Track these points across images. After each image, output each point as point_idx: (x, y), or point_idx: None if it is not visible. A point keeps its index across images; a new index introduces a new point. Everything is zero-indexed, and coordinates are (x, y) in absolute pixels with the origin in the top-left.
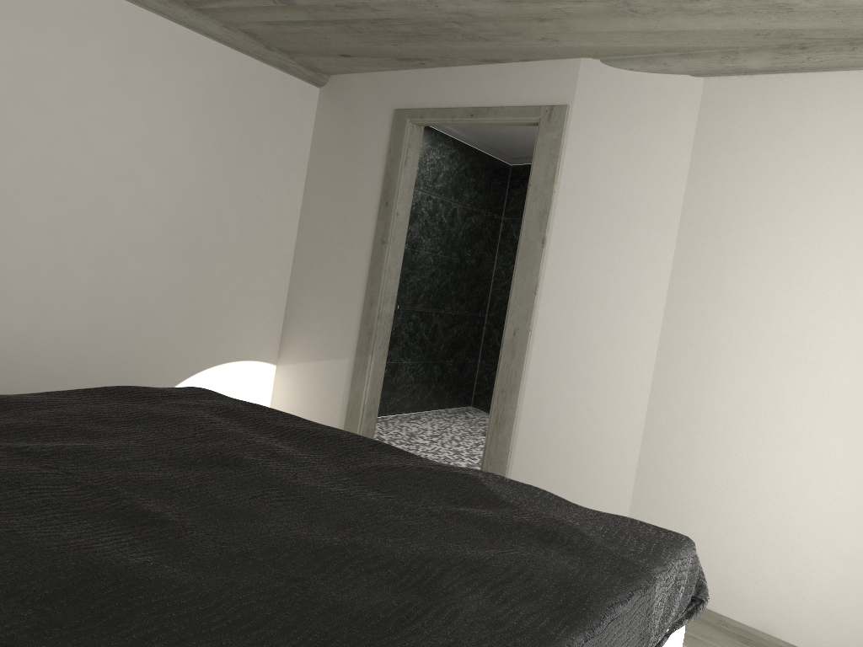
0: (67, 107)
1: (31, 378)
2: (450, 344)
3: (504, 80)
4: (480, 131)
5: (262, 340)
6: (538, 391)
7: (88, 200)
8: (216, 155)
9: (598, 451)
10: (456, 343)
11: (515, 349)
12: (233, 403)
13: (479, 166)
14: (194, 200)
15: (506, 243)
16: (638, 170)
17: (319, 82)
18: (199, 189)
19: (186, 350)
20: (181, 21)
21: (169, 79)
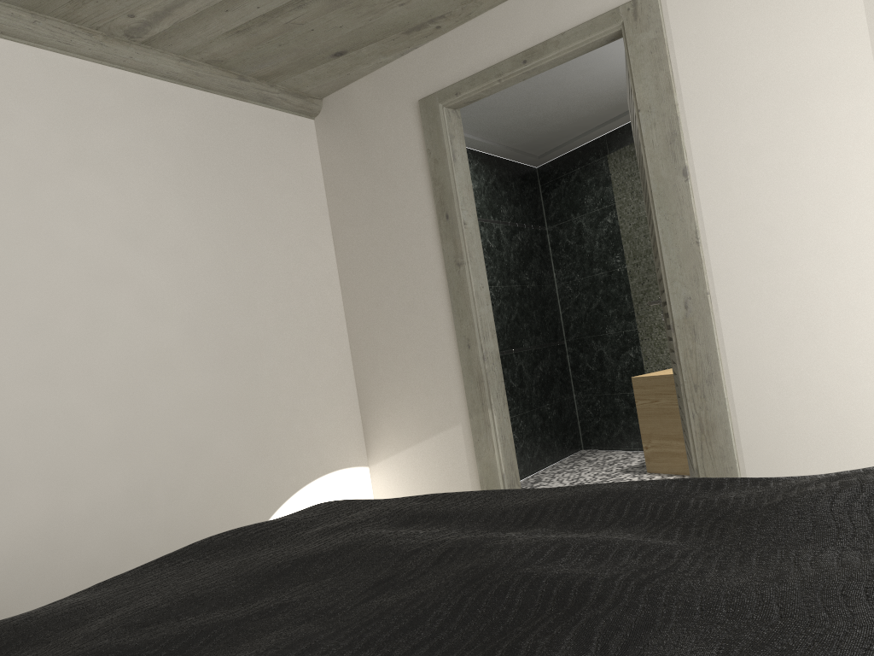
0: (14, 203)
1: (74, 580)
2: (541, 385)
3: (553, 0)
4: (502, 127)
5: (343, 441)
6: (749, 368)
7: (79, 320)
8: (220, 225)
9: (869, 417)
10: (546, 382)
11: (694, 326)
12: (400, 504)
13: (506, 175)
14: (211, 288)
15: (561, 254)
16: (788, 29)
17: (312, 110)
18: (213, 273)
19: (260, 481)
20: (127, 64)
21: (135, 142)
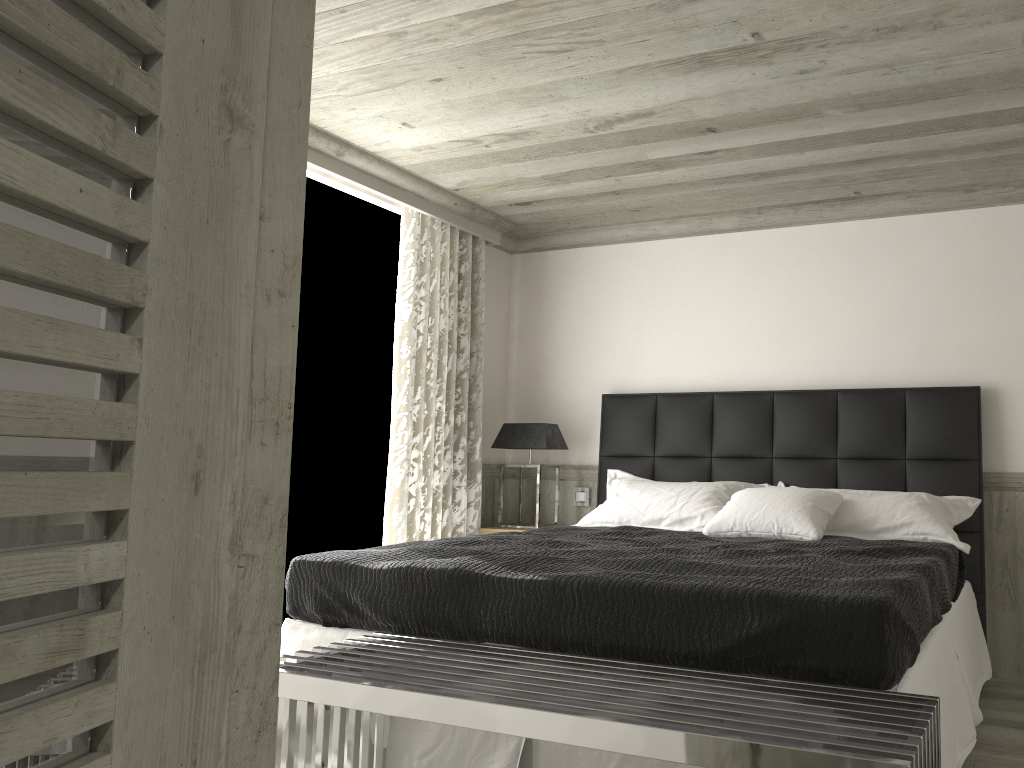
0: None
1: None
2: None
3: None
4: None
5: None
6: None
7: None
8: None
9: None
10: None
11: None
12: (774, 584)
13: None
14: None
15: None
16: None
17: None
18: None
19: None
20: None
21: None
